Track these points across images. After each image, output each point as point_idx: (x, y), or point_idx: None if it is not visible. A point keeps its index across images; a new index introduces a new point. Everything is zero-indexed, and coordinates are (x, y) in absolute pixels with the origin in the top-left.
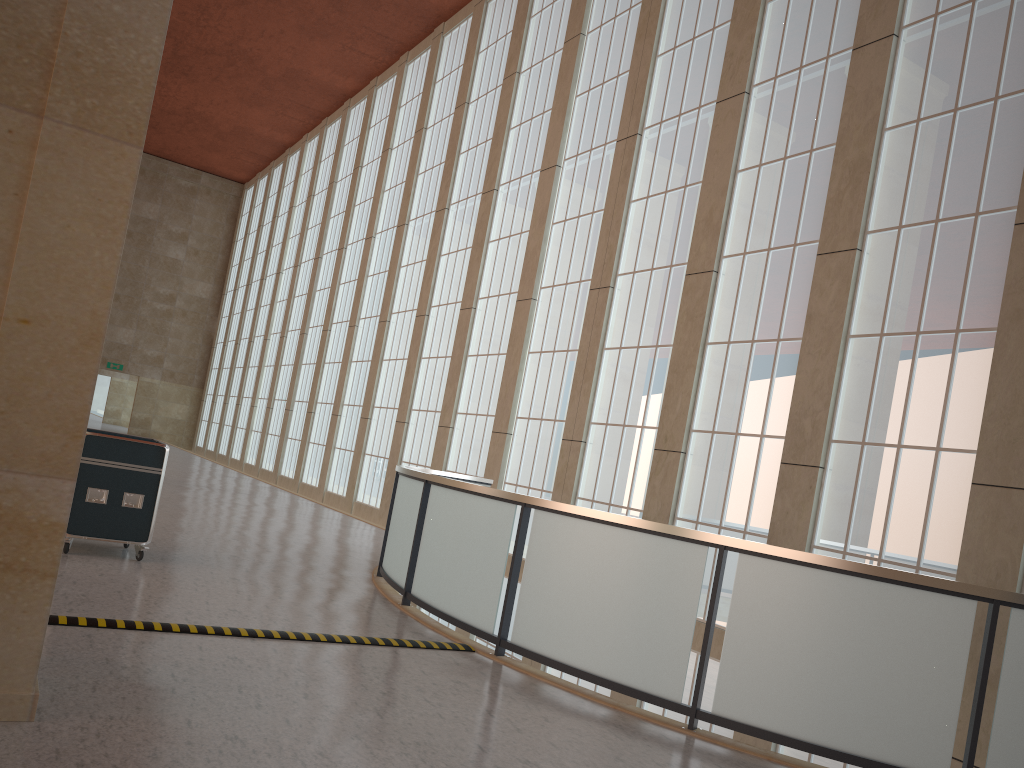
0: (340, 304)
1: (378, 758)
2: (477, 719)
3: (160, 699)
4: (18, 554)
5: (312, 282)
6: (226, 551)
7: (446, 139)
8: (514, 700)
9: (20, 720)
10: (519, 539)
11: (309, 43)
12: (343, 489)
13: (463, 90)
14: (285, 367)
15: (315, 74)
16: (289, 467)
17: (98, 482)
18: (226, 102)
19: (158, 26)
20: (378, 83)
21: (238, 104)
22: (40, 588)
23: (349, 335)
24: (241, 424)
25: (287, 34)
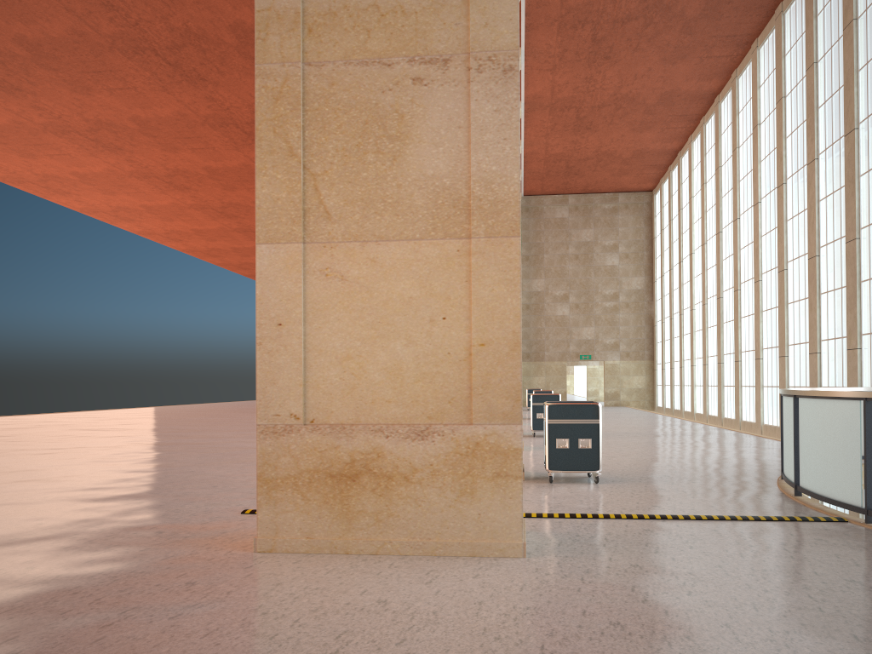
0: (743, 266)
1: (730, 576)
2: (823, 559)
3: (595, 549)
4: (501, 467)
5: (718, 254)
6: (660, 473)
7: (803, 99)
8: (865, 549)
9: (519, 557)
10: (866, 427)
11: (672, 68)
12: (776, 420)
13: (809, 53)
14: (710, 328)
15: (684, 88)
16: (729, 410)
17: (561, 434)
18: (622, 136)
19: (515, 168)
20: (738, 74)
21: (631, 134)
22: (515, 484)
23: (755, 289)
24: (686, 382)
25: (654, 69)
